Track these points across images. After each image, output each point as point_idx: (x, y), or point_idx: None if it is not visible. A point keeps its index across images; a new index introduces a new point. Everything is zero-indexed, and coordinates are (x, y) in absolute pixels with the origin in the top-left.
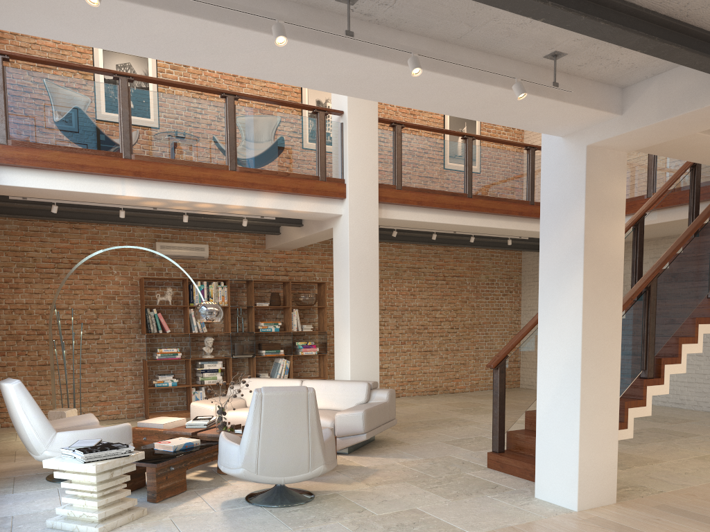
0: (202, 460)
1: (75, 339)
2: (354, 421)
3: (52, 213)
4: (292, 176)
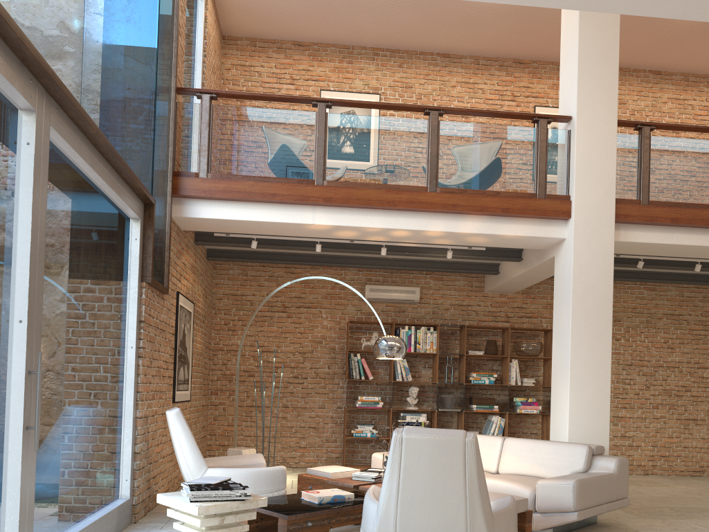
0: (353, 519)
1: (281, 382)
2: (561, 493)
3: (266, 255)
4: (503, 195)
